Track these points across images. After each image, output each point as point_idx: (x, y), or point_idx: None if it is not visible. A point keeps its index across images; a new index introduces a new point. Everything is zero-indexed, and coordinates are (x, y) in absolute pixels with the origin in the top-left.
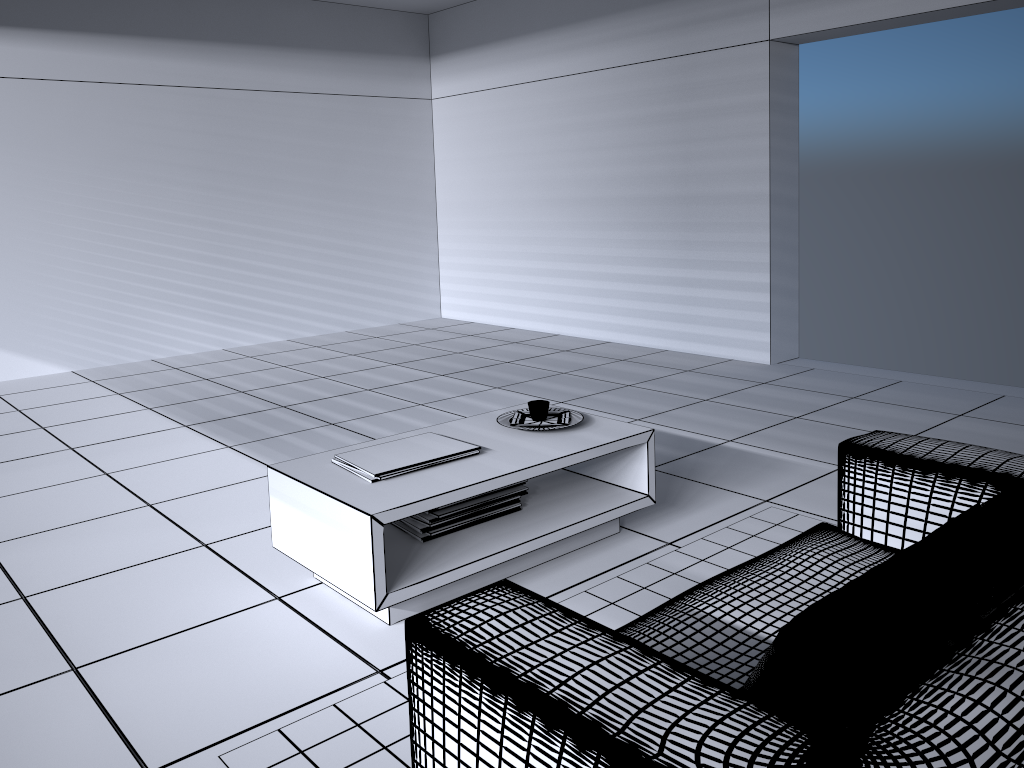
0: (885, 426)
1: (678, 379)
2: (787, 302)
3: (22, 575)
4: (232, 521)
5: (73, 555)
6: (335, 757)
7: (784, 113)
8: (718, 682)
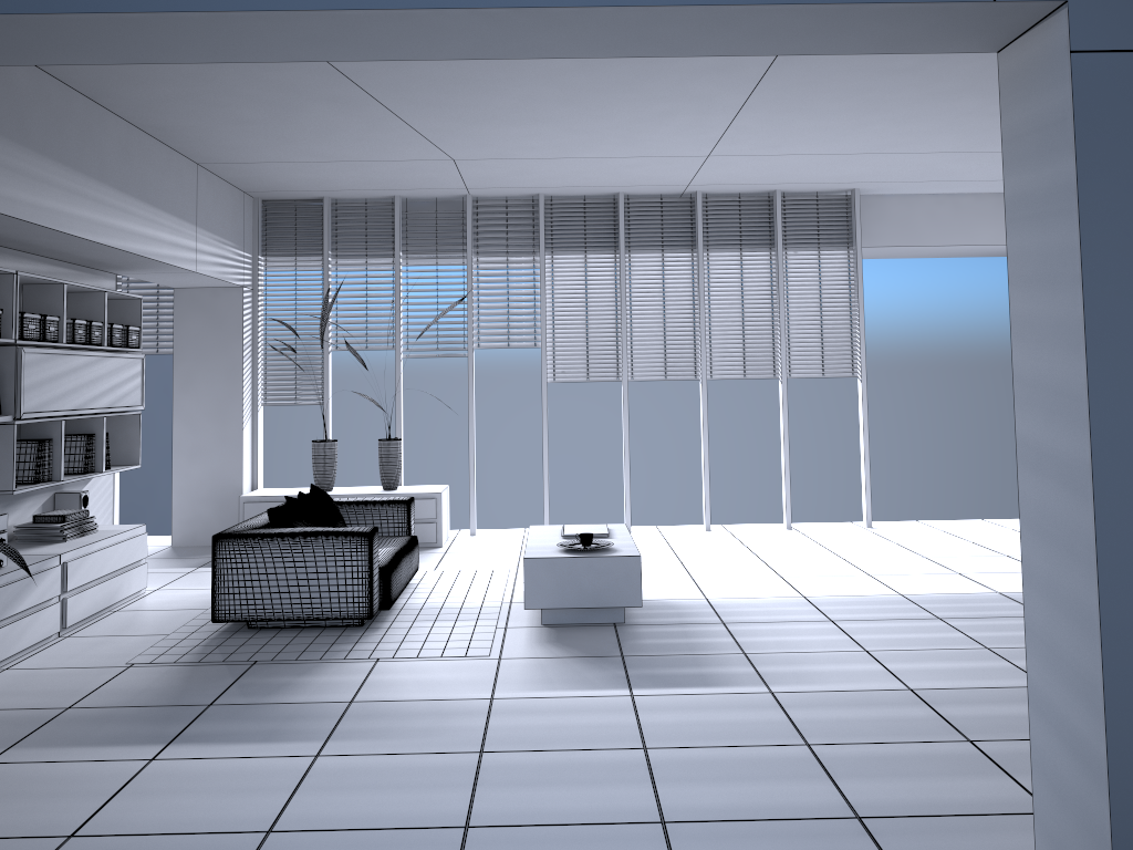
0: (529, 765)
1: (976, 779)
2: (1072, 771)
3: (708, 562)
4: (720, 583)
5: (720, 567)
6: (481, 574)
7: (1037, 218)
8: (339, 502)
